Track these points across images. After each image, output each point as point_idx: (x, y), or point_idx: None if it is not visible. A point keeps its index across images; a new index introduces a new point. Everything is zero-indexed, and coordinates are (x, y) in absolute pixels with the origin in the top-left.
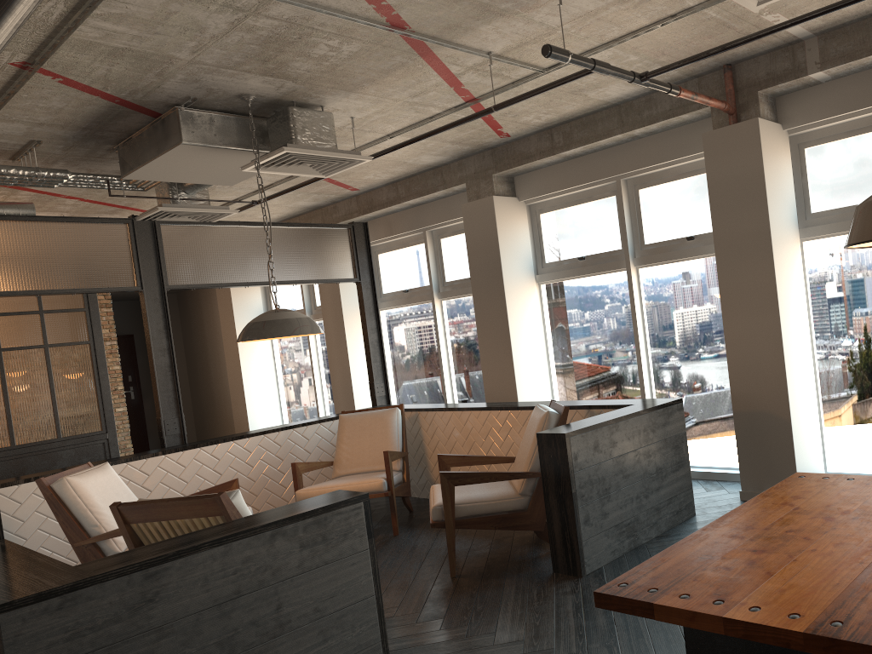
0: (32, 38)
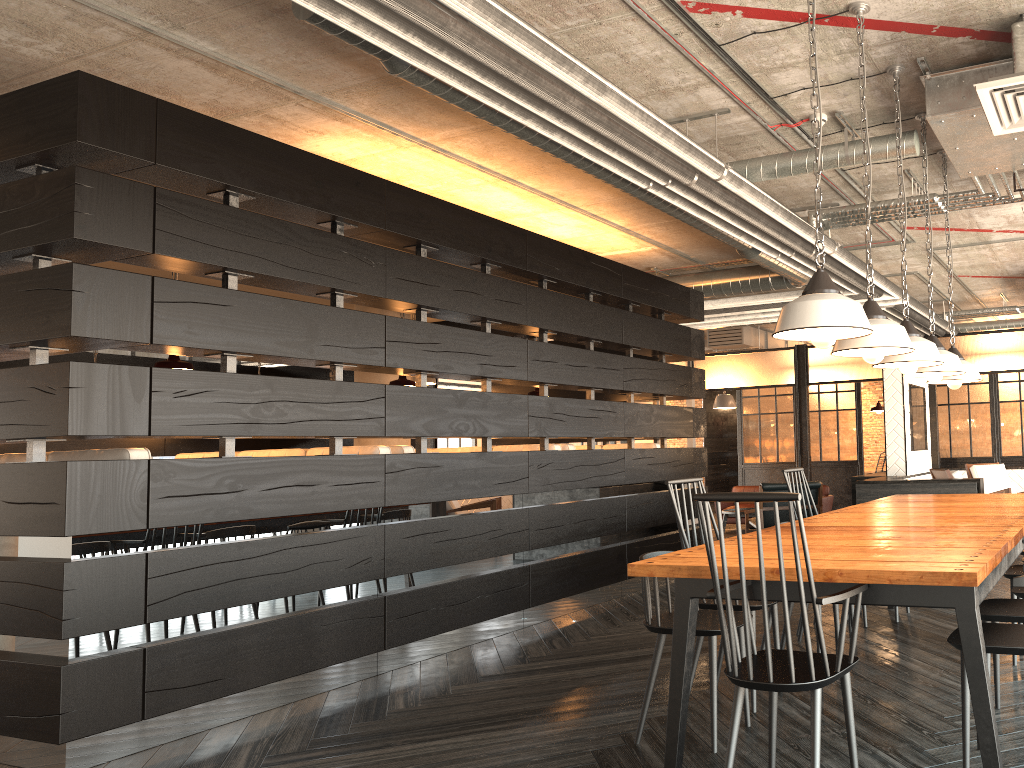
0: (942, 270)
